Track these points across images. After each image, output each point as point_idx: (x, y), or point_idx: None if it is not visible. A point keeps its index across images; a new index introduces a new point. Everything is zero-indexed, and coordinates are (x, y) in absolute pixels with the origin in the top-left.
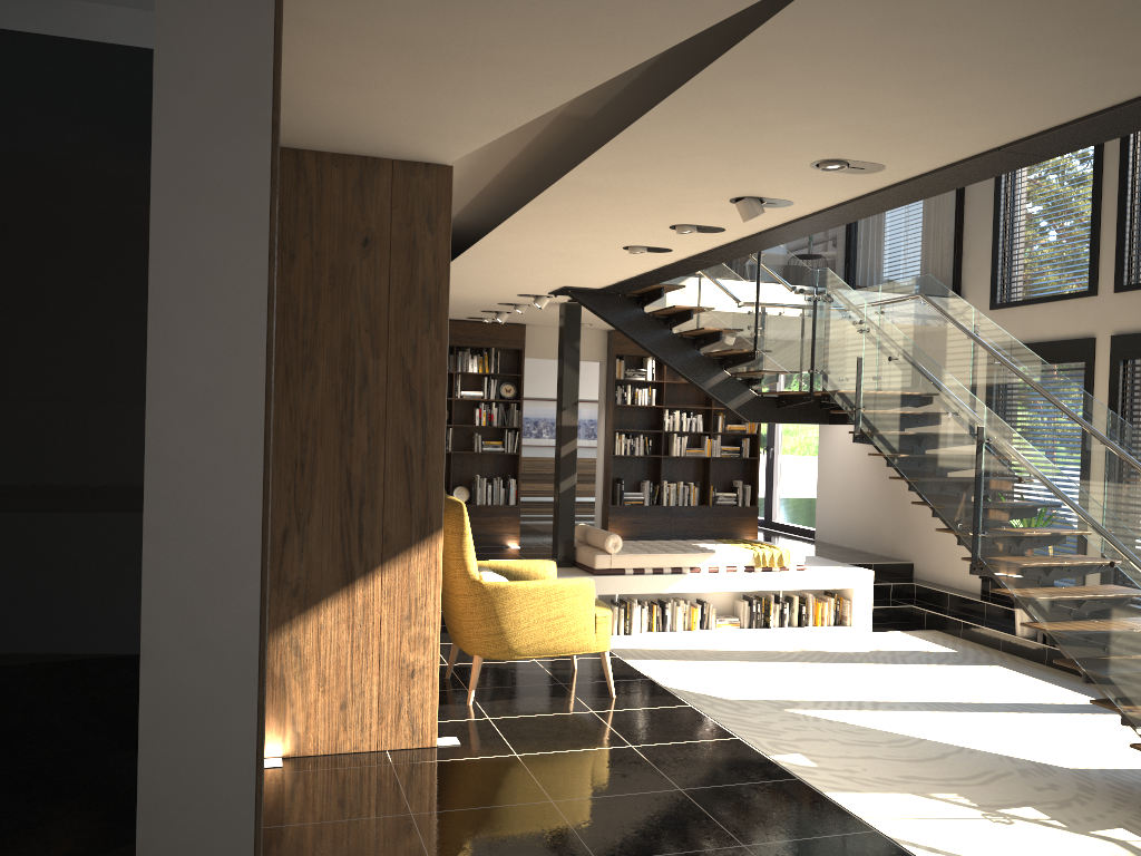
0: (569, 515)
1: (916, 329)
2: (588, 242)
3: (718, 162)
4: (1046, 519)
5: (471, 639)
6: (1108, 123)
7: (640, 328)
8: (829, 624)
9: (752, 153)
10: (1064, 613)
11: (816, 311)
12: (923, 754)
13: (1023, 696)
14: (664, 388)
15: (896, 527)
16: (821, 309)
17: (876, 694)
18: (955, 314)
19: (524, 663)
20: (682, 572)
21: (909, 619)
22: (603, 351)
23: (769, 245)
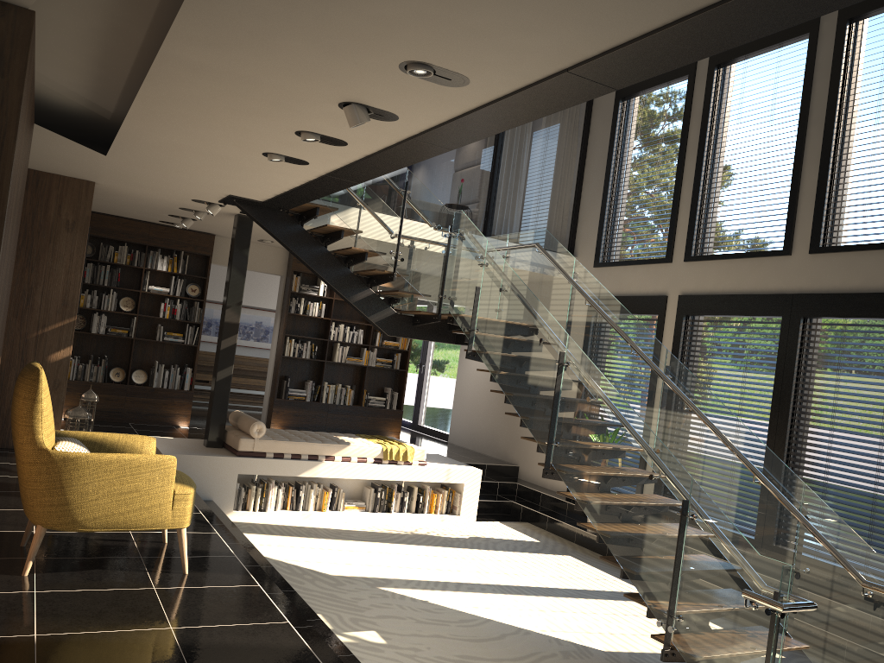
0: (223, 401)
1: (531, 272)
2: (227, 142)
3: (308, 48)
4: (605, 435)
5: (34, 508)
6: (660, 47)
7: (298, 242)
8: (442, 512)
9: (338, 40)
10: (611, 516)
11: (449, 246)
12: (485, 634)
13: (582, 583)
14: (333, 304)
15: (509, 436)
16: (454, 244)
17: (462, 576)
18: (561, 262)
19: (116, 534)
20: (318, 459)
21: (509, 512)
22: (284, 267)
23: (392, 168)
